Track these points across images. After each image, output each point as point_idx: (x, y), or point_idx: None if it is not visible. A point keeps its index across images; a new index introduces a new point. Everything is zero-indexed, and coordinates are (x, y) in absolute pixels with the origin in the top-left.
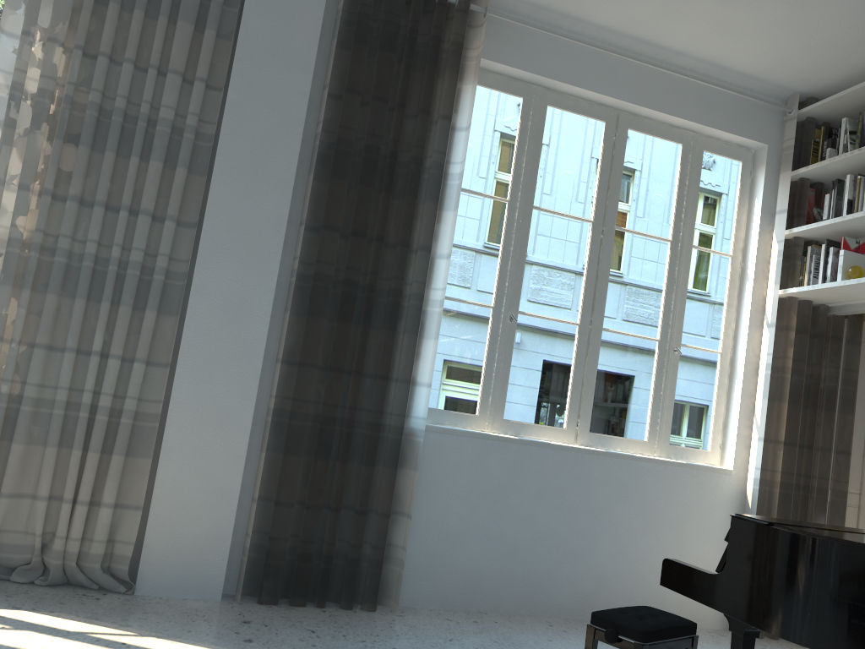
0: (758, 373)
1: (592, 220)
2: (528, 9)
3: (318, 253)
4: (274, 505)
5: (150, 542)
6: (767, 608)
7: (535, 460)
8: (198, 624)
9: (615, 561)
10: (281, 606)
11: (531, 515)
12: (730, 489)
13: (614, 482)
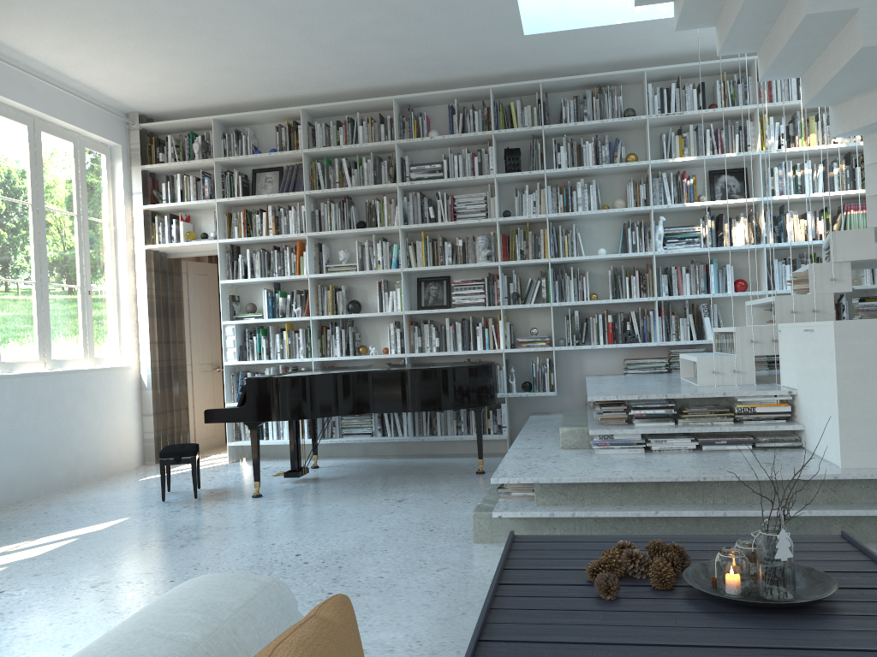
0: (138, 301)
1: (31, 203)
2: None
3: None
4: None
5: None
6: (273, 411)
7: (32, 386)
8: None
9: (84, 442)
10: None
11: (36, 426)
12: (132, 378)
13: (76, 389)
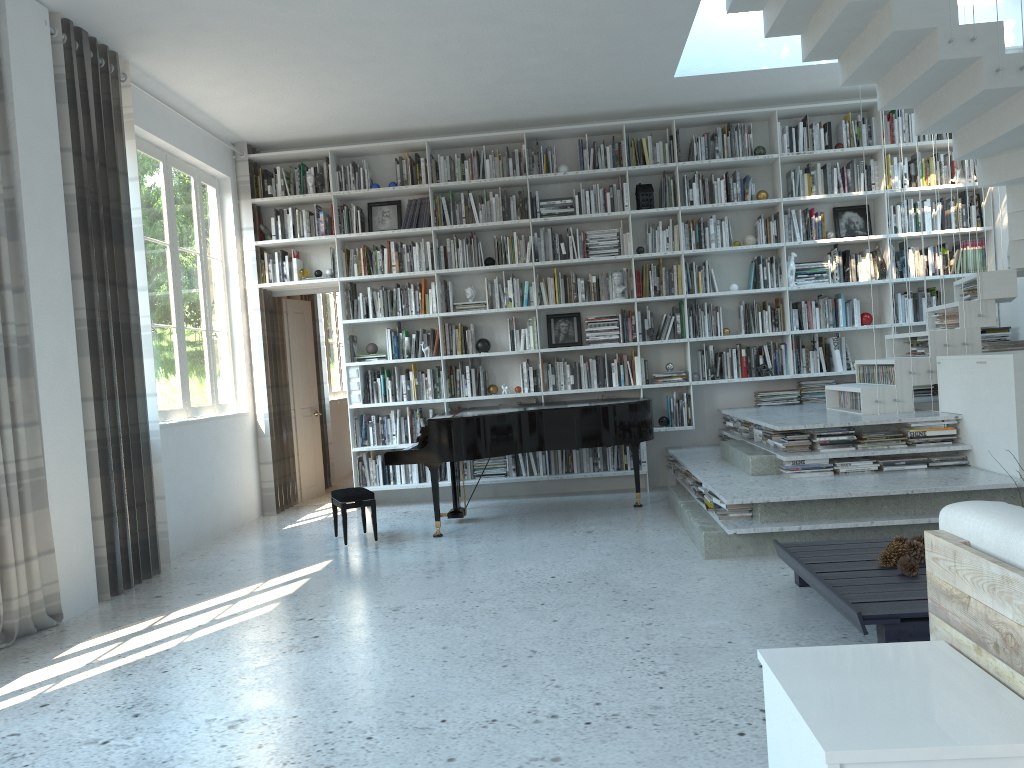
0: (252, 343)
1: (169, 244)
2: (136, 73)
3: (92, 302)
4: (108, 517)
5: (59, 577)
6: (456, 452)
7: (186, 435)
8: (152, 605)
9: (222, 492)
10: (126, 591)
11: (190, 475)
12: (250, 425)
13: (214, 437)
